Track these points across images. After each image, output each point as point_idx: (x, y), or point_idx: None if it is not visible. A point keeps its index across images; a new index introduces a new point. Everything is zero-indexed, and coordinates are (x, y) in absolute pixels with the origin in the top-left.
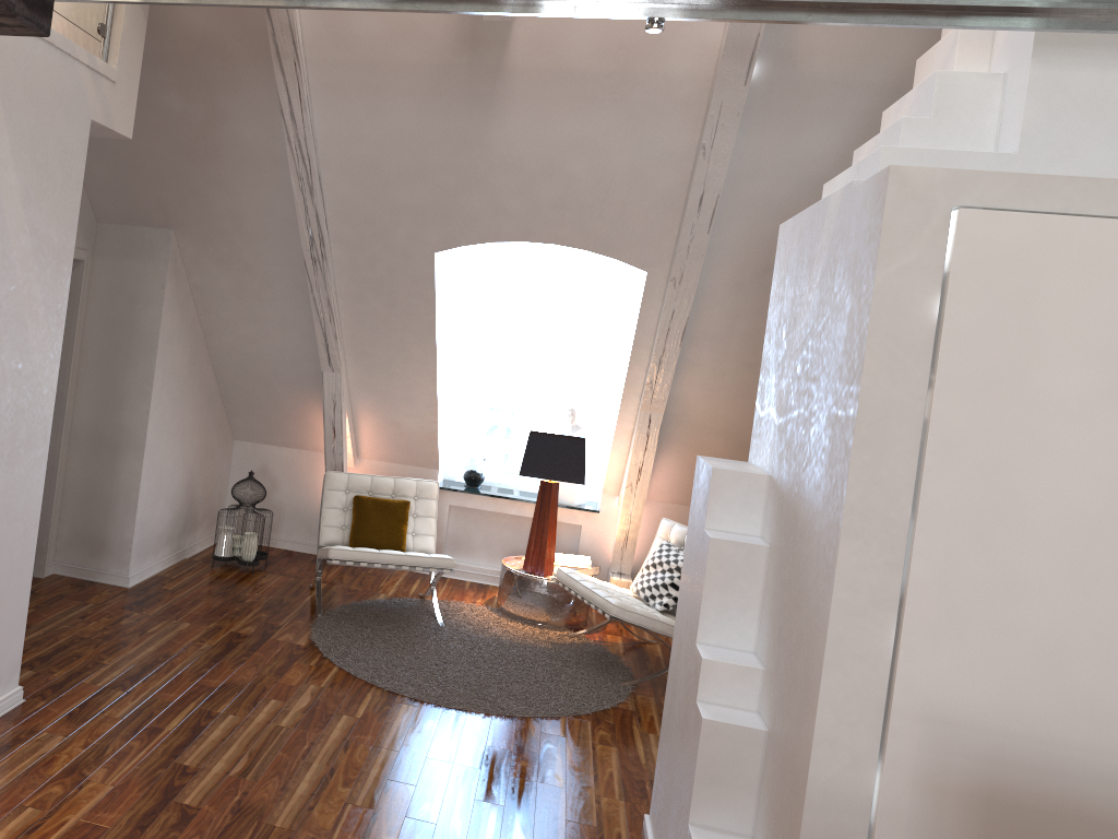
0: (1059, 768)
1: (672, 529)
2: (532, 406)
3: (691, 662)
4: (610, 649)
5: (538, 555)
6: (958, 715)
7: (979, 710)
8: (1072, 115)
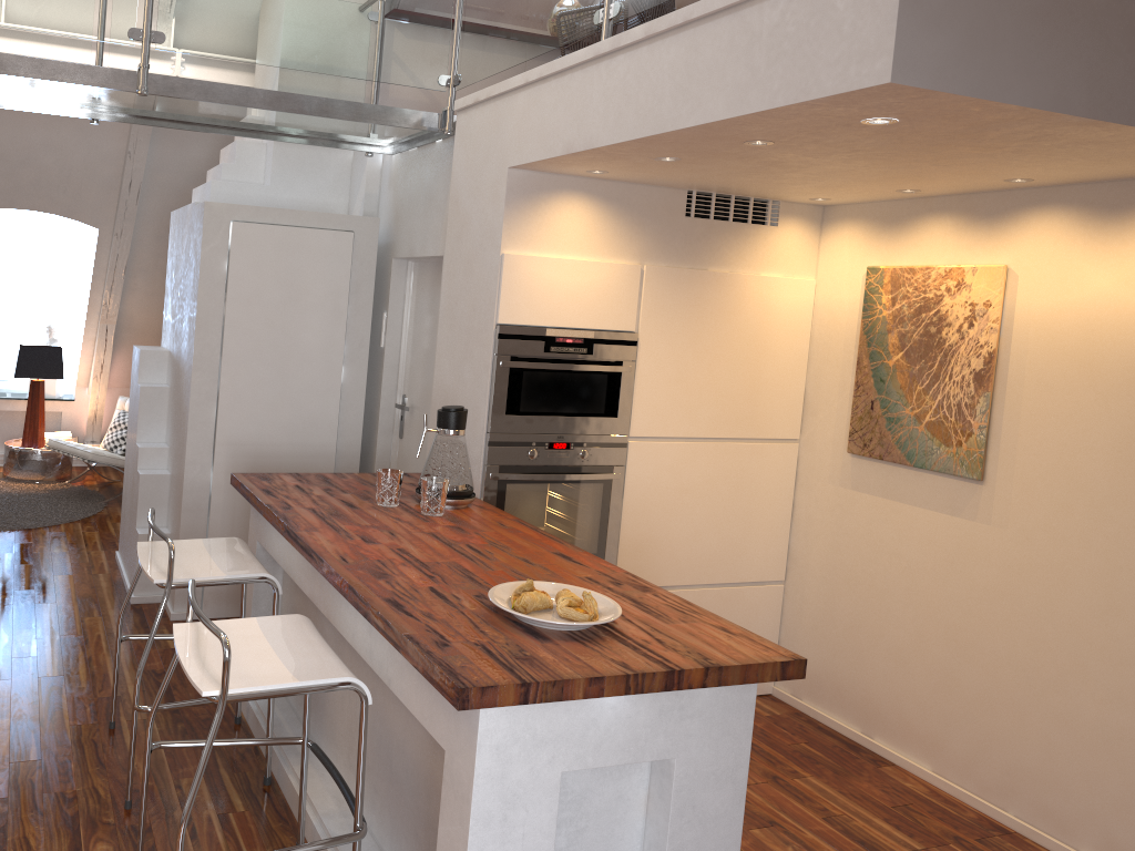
0: (278, 454)
1: (126, 402)
2: (17, 327)
3: (135, 453)
4: (90, 488)
5: (33, 434)
6: (241, 440)
7: (249, 437)
8: (291, 168)
